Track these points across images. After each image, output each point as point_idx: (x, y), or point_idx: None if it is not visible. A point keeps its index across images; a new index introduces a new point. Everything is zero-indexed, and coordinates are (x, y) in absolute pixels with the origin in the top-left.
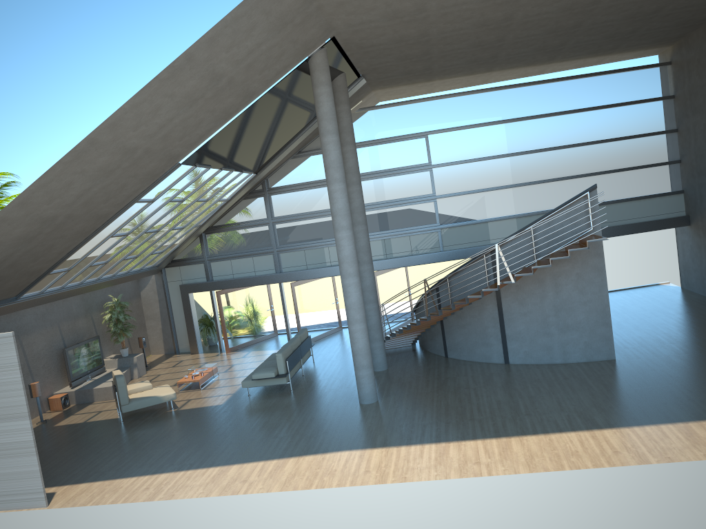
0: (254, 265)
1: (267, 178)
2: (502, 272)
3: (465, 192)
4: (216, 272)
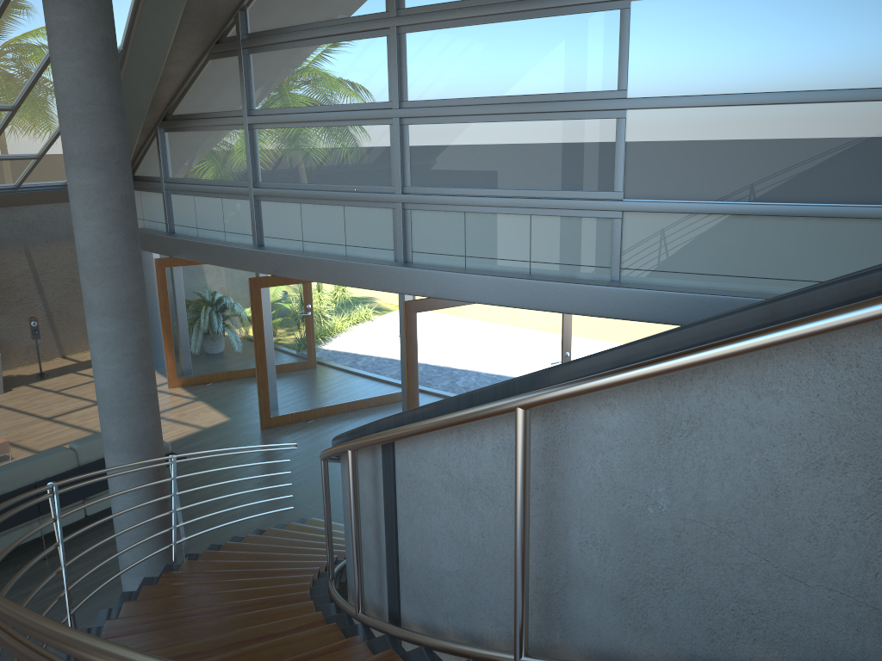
0: (223, 217)
1: (246, 7)
2: (411, 580)
3: (728, 98)
4: (177, 217)
